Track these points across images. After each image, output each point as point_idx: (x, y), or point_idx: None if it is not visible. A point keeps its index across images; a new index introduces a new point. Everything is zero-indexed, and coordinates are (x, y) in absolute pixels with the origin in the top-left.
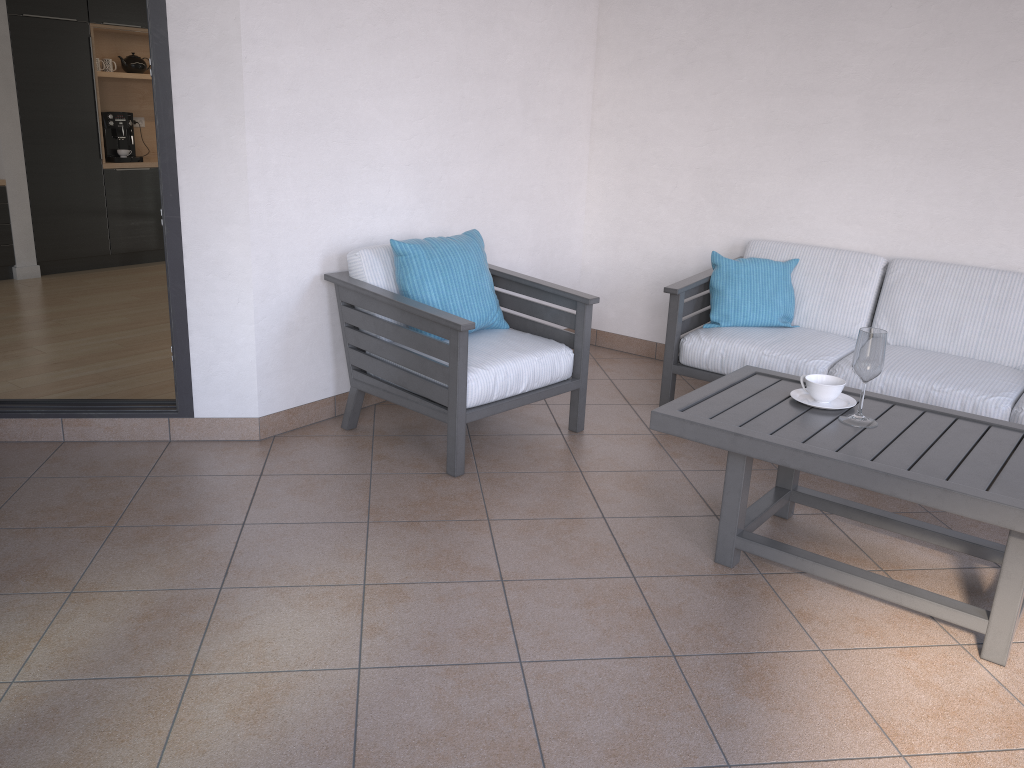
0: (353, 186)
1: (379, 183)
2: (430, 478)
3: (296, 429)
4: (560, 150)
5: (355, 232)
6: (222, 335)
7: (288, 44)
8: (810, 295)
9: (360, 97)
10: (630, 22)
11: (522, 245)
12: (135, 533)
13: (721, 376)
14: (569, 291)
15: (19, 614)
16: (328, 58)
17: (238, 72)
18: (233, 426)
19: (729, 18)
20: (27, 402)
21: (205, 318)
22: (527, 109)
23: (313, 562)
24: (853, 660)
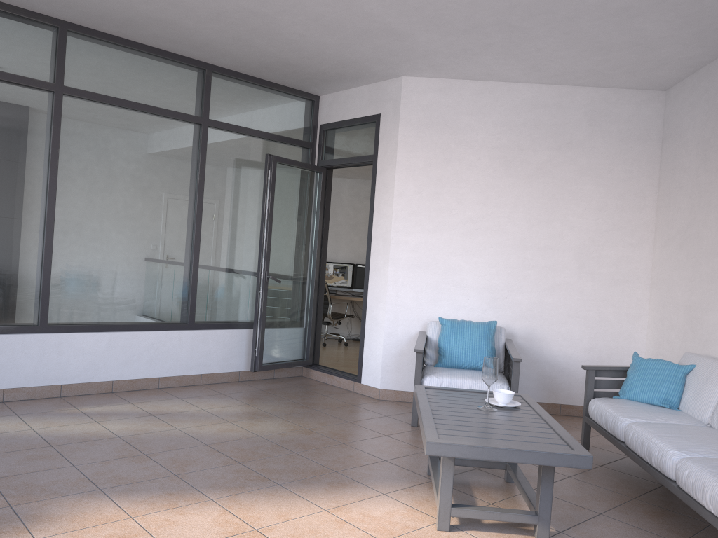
0: (445, 294)
1: (462, 295)
2: (402, 423)
3: (399, 401)
4: (616, 292)
5: (444, 316)
6: (373, 349)
7: (414, 232)
8: (690, 389)
9: (453, 255)
10: (665, 217)
11: (577, 344)
12: (288, 402)
13: (595, 424)
14: (513, 354)
15: (230, 403)
16: (435, 238)
17: (389, 243)
18: (371, 390)
19: (698, 210)
20: (324, 366)
21: (369, 340)
22: (582, 266)
23: (309, 421)
24: (386, 500)
